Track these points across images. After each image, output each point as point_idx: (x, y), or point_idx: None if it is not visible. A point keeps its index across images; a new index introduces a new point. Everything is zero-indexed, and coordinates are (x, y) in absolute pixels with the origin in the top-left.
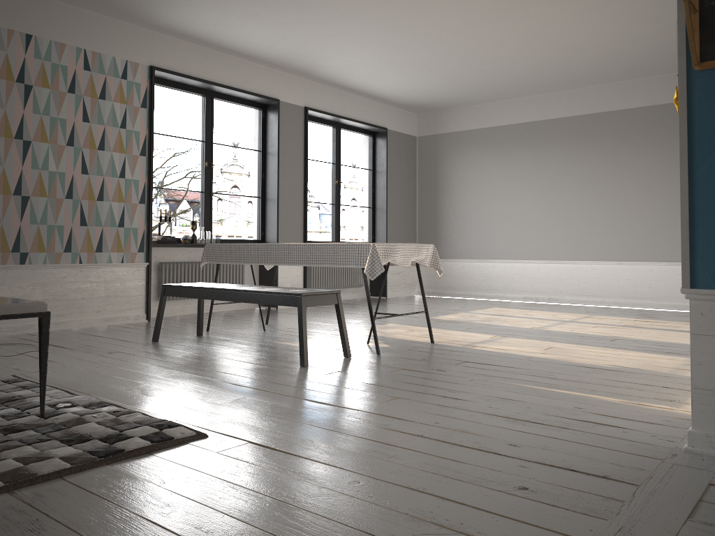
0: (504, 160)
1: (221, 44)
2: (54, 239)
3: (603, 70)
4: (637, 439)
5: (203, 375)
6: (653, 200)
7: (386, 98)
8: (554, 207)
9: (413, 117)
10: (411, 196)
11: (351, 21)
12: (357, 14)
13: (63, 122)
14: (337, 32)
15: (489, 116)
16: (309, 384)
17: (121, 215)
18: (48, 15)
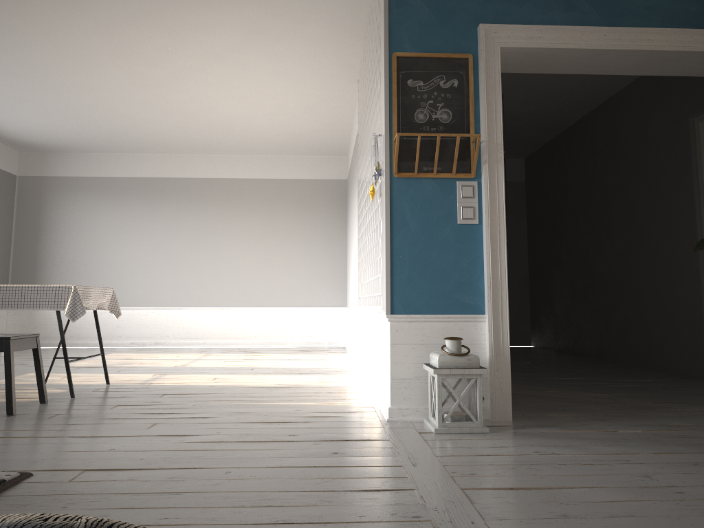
0: (117, 210)
1: None
2: None
3: (220, 143)
4: (355, 420)
5: None
6: (250, 256)
7: None
8: (165, 258)
9: (15, 155)
10: (7, 239)
11: (10, 53)
12: (22, 49)
13: None
14: None
15: (104, 167)
16: (51, 426)
17: None
18: None
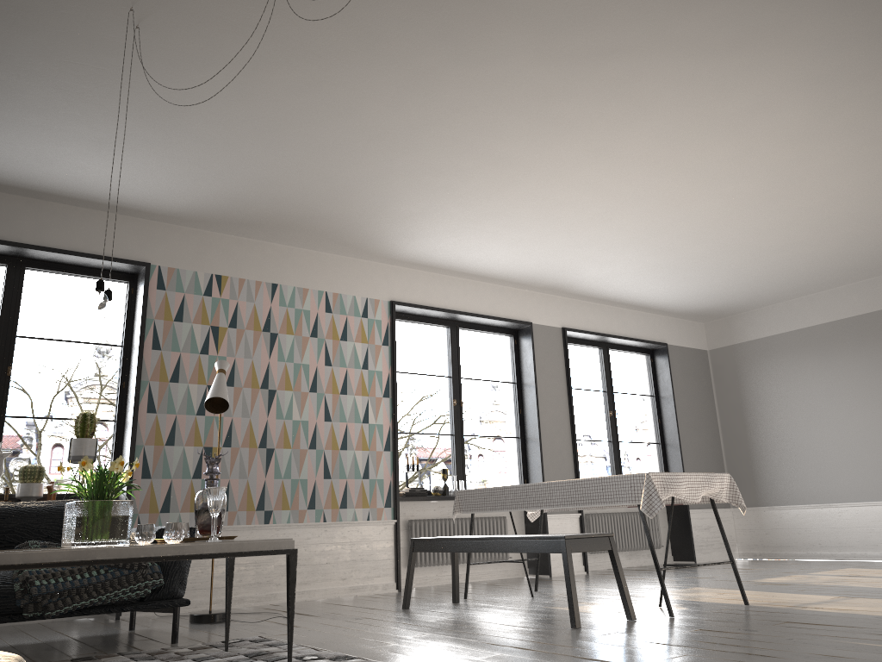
0: (828, 369)
1: (462, 269)
2: (298, 494)
3: None
4: None
5: (457, 636)
6: None
7: (660, 308)
8: None
9: (698, 327)
10: (711, 425)
11: (600, 226)
12: (606, 218)
13: (306, 367)
14: (587, 240)
15: (798, 315)
16: (579, 643)
17: (366, 465)
18: (292, 262)
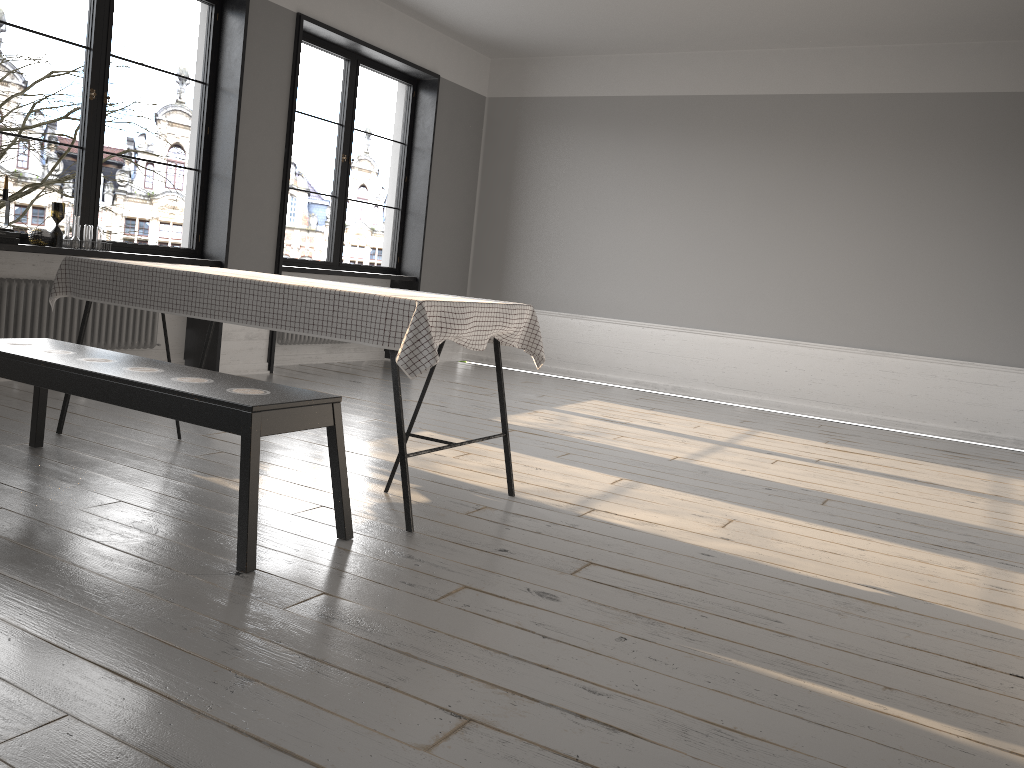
0: (628, 155)
1: None
2: None
3: (816, 22)
4: None
5: None
6: (860, 249)
7: (444, 22)
8: (701, 242)
9: (483, 63)
10: (468, 197)
11: None
12: None
13: None
14: None
15: (612, 78)
16: (250, 653)
17: None
18: None
